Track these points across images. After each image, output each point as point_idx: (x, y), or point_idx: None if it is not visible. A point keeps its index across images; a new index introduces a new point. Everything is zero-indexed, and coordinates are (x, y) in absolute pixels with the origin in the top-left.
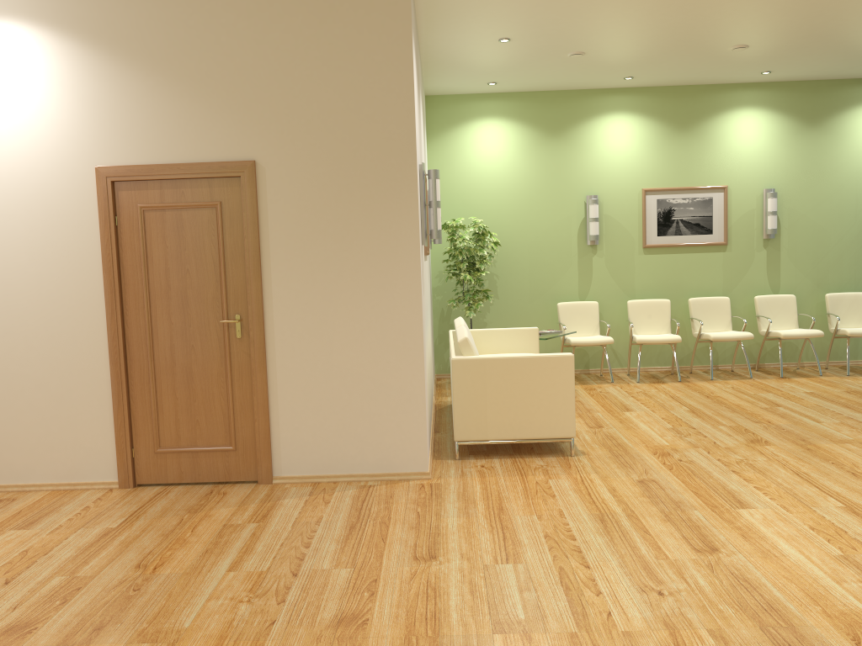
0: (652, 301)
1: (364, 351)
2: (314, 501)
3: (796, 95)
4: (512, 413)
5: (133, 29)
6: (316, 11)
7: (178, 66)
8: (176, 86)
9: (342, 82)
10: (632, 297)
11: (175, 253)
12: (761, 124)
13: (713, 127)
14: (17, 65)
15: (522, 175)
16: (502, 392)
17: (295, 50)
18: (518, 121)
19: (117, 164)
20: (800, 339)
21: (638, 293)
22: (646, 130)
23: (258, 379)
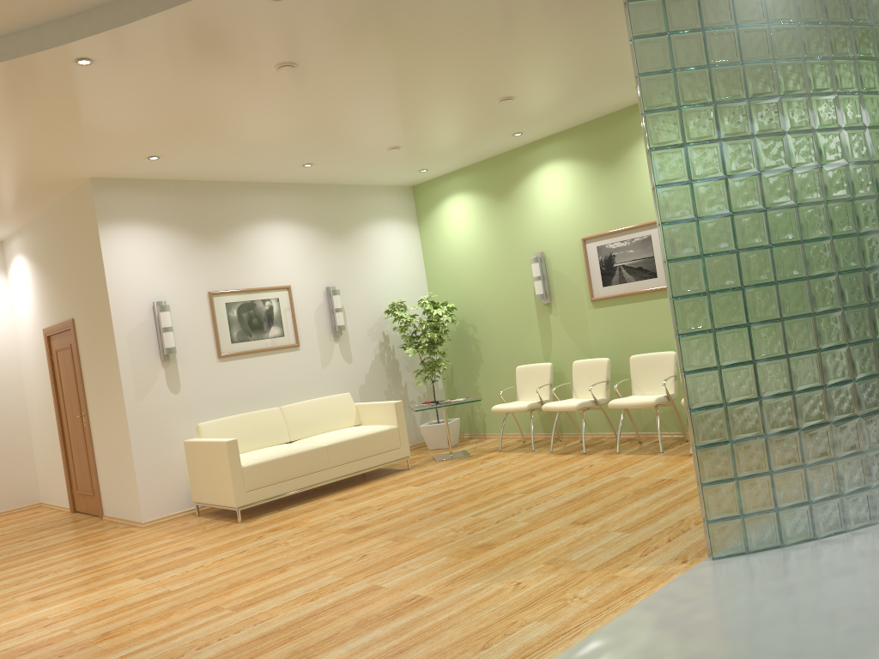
0: (593, 361)
1: (114, 436)
2: (75, 533)
3: None
4: (209, 484)
5: (41, 250)
6: (74, 223)
7: (51, 268)
8: (52, 279)
9: (86, 265)
10: (590, 355)
11: (66, 375)
12: None
13: (639, 154)
14: (24, 278)
15: (484, 242)
16: (203, 467)
17: (73, 249)
18: (475, 192)
19: (47, 326)
20: None
21: (594, 351)
22: (577, 174)
23: (90, 452)
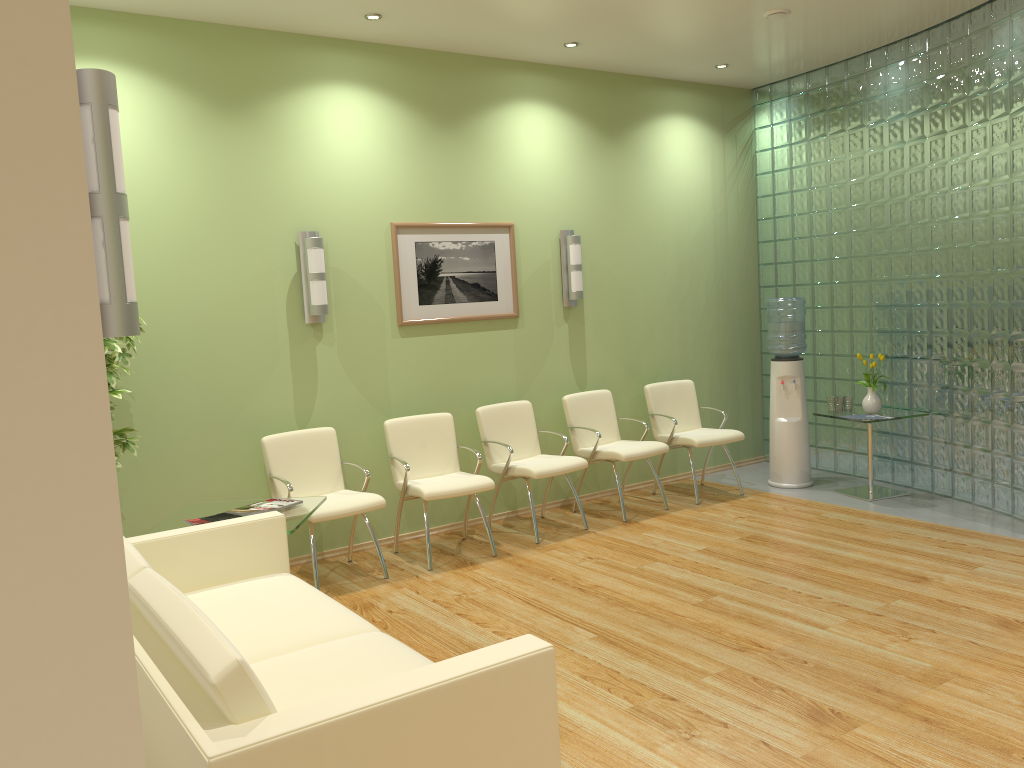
0: (425, 418)
1: None
2: None
3: (591, 91)
4: None
5: None
6: None
7: None
8: None
9: None
10: (387, 413)
11: None
12: (551, 129)
13: (489, 127)
14: None
15: (171, 186)
16: None
17: None
18: (156, 76)
19: None
20: None
21: (396, 406)
22: (392, 121)
23: None
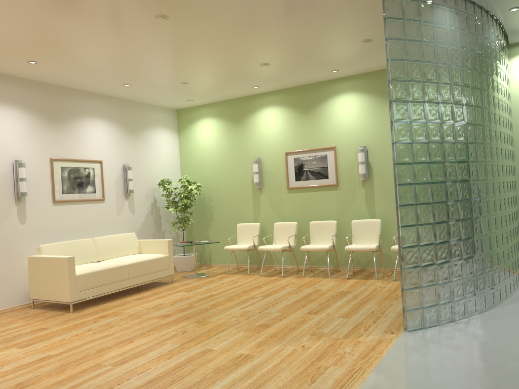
0: (287, 223)
1: None
2: None
3: (377, 80)
4: (47, 286)
5: None
6: None
7: None
8: None
9: None
10: (283, 220)
11: None
12: (355, 102)
13: (324, 108)
14: None
15: (222, 148)
16: (44, 275)
17: None
18: (219, 118)
19: None
20: (393, 251)
21: (286, 218)
22: (285, 115)
23: None
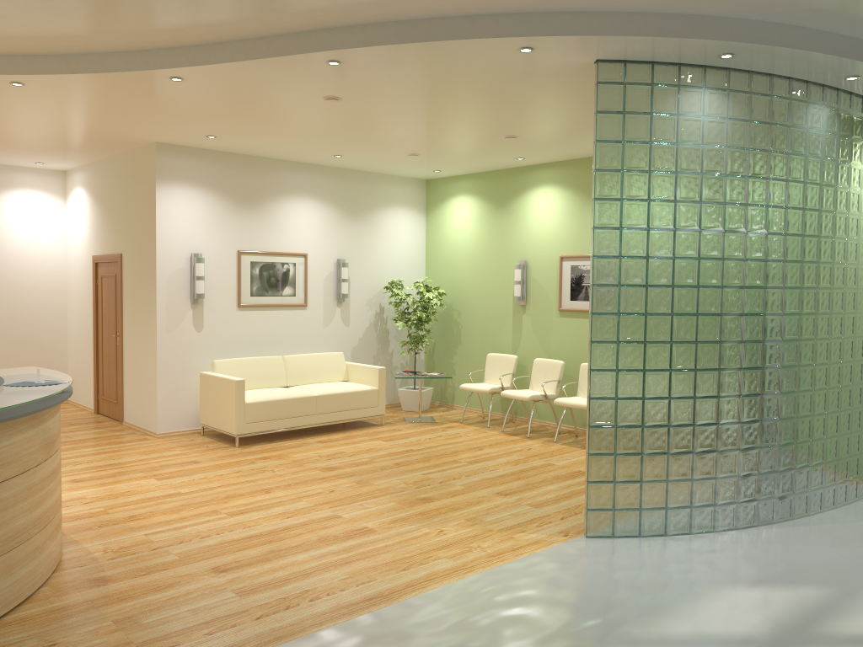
0: (551, 361)
1: (143, 359)
2: (100, 432)
3: None
4: (216, 411)
5: (101, 189)
6: (135, 175)
7: (108, 206)
8: (108, 216)
9: (140, 212)
10: (550, 356)
11: (107, 299)
12: None
13: None
14: (81, 208)
15: (479, 242)
16: (213, 397)
17: (131, 196)
18: (478, 197)
19: (97, 254)
20: None
21: (554, 353)
22: (565, 201)
23: (120, 367)
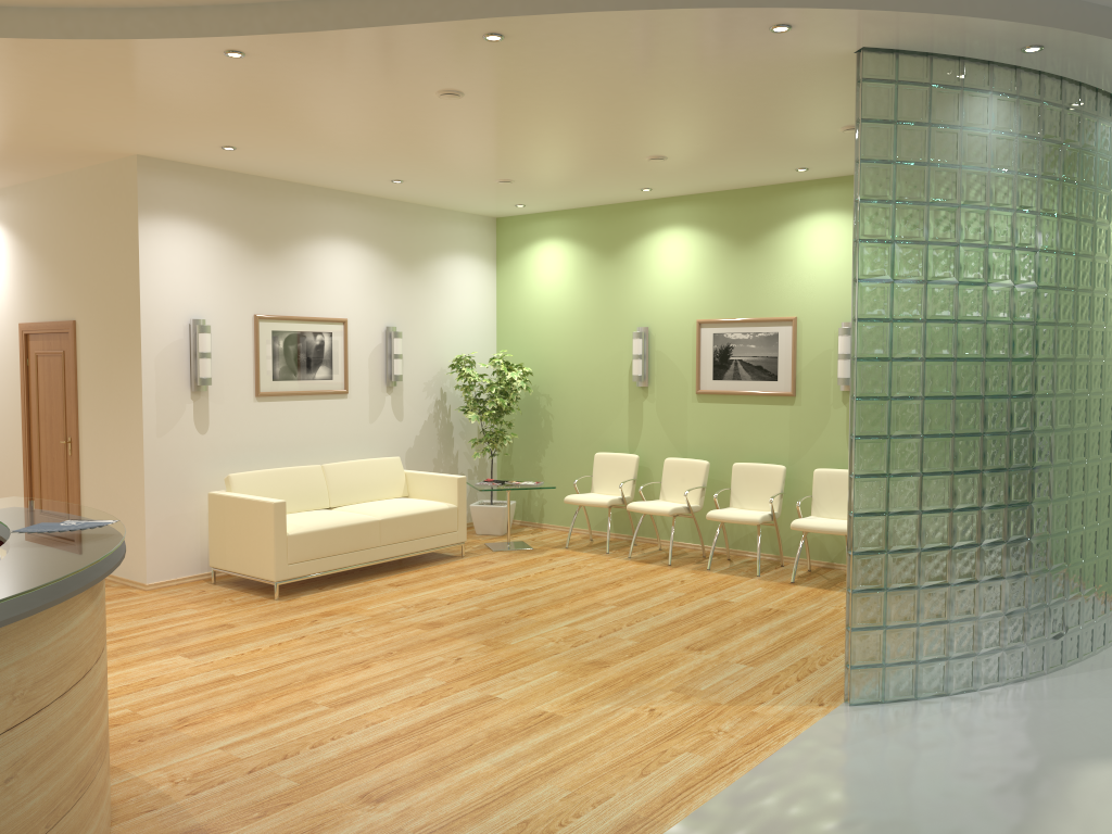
0: (690, 462)
1: (118, 475)
2: None
3: None
4: (239, 549)
5: (33, 224)
6: (98, 204)
7: (48, 251)
8: (47, 265)
9: (109, 259)
10: (684, 454)
11: (48, 388)
12: (842, 233)
13: (780, 240)
14: None
15: (577, 302)
16: (234, 528)
17: (91, 235)
18: (575, 241)
19: (27, 321)
20: None
21: (690, 450)
22: (703, 247)
23: (75, 489)
